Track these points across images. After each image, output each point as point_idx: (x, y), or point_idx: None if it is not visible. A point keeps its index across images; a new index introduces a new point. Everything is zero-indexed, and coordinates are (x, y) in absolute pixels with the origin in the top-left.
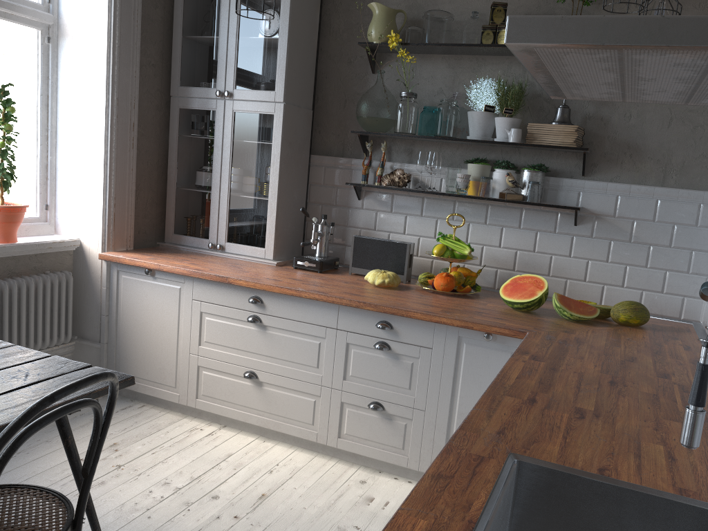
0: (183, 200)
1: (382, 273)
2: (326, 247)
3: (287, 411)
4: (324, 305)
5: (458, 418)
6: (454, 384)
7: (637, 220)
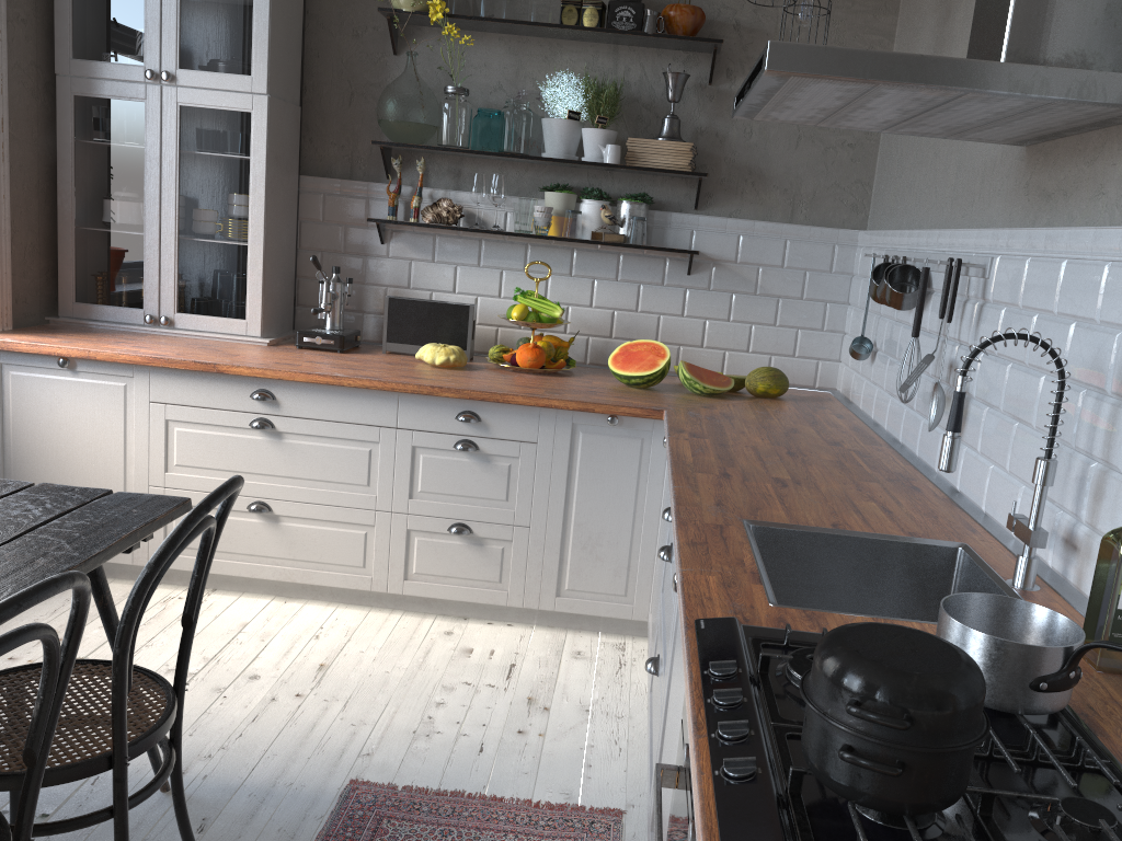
0: (90, 247)
1: (444, 348)
2: (342, 316)
3: (323, 552)
4: (376, 396)
5: (575, 531)
6: (568, 487)
7: (763, 266)
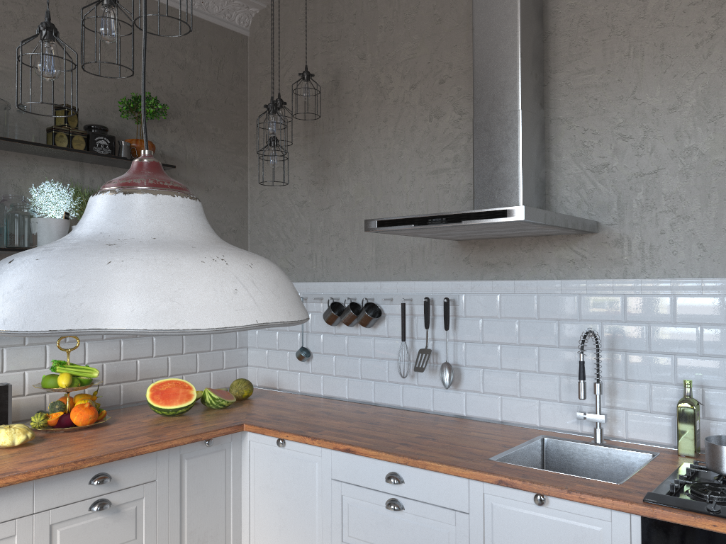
0: None
1: (16, 428)
2: None
3: None
4: (10, 490)
5: (189, 539)
6: (180, 506)
7: None
